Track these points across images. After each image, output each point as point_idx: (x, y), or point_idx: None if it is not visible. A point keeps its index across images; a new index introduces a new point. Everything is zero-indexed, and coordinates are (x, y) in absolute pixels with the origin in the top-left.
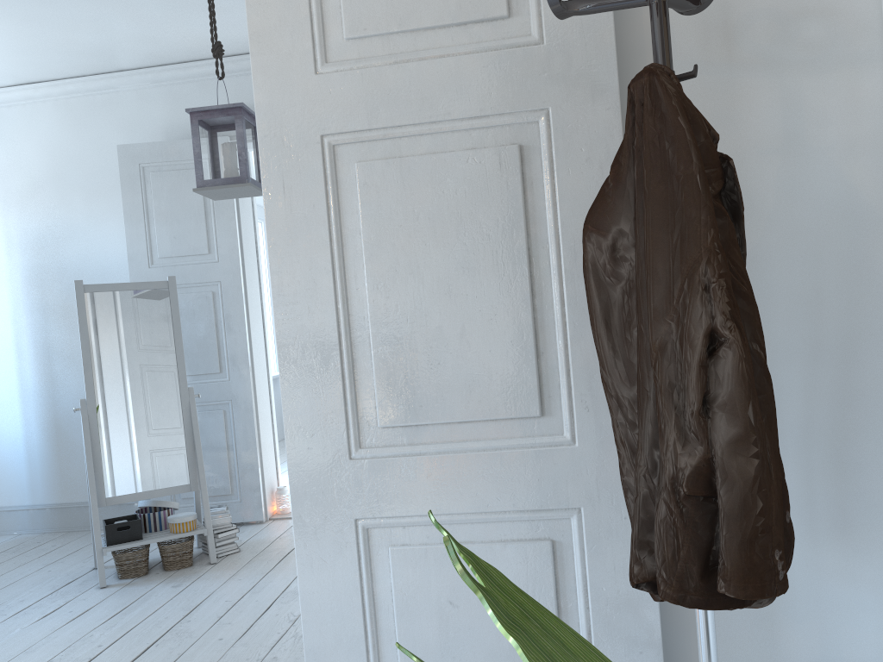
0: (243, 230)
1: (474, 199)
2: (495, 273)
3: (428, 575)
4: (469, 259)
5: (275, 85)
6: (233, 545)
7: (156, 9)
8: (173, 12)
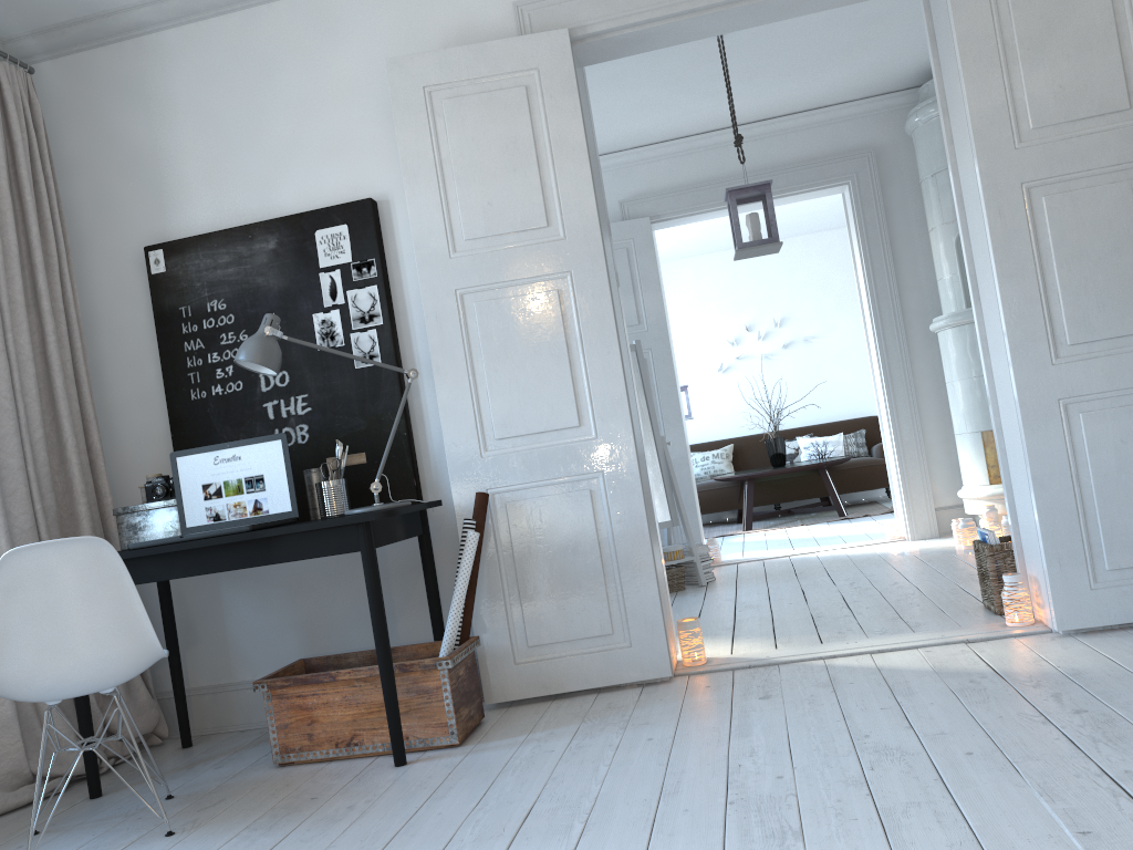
0: (663, 301)
1: (1117, 210)
2: None
3: (1106, 426)
4: (1117, 244)
5: (990, 158)
6: (710, 573)
7: (621, 111)
8: (632, 112)
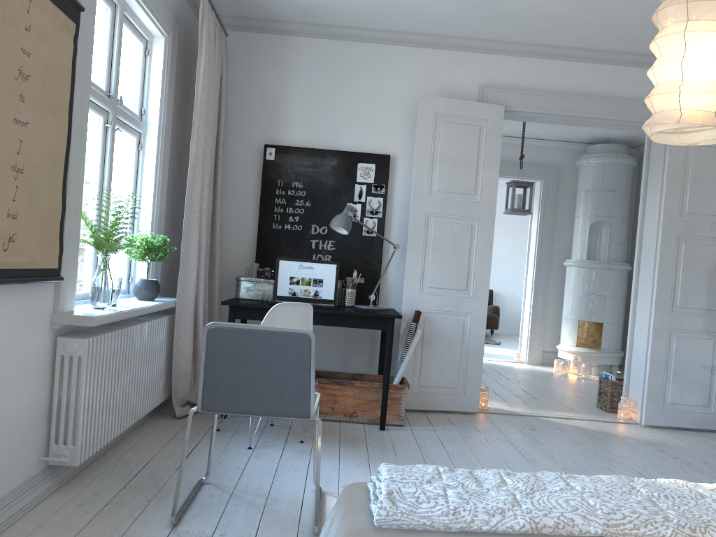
0: None
1: (710, 256)
2: (711, 275)
3: (683, 344)
4: (706, 270)
5: (667, 220)
6: None
7: None
8: None
